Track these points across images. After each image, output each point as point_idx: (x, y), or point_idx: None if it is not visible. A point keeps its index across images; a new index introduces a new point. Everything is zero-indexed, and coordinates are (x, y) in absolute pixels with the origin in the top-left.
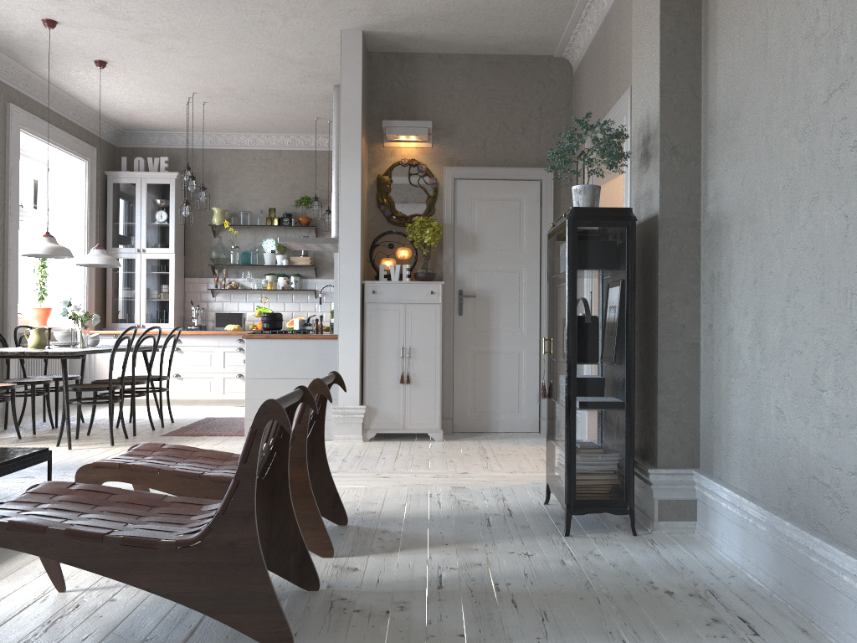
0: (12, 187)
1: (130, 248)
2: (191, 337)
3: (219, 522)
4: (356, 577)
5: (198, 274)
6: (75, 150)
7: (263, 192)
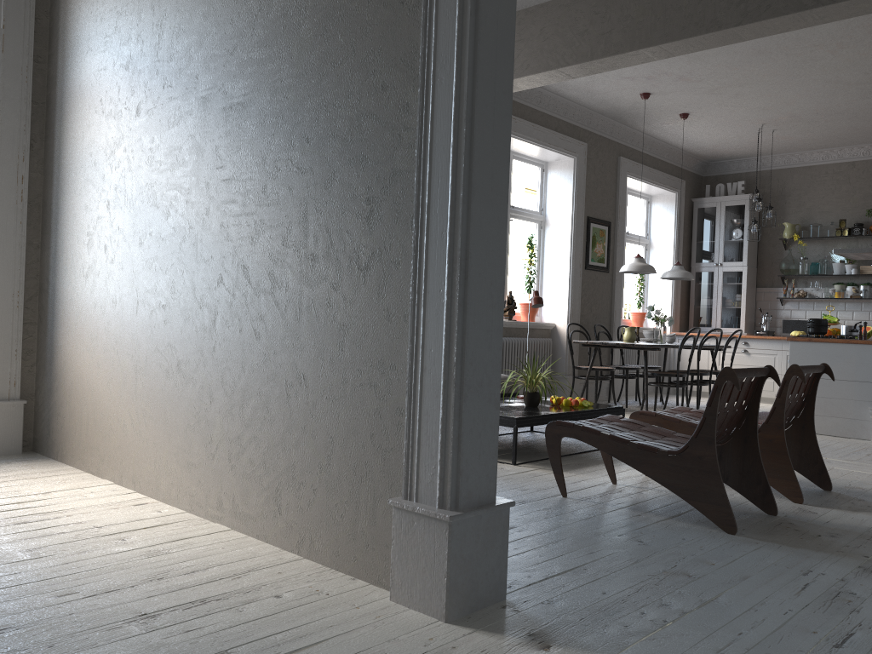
0: (620, 220)
1: (709, 262)
2: (757, 341)
3: (692, 442)
4: (811, 516)
5: (769, 284)
6: (667, 184)
7: (834, 205)
